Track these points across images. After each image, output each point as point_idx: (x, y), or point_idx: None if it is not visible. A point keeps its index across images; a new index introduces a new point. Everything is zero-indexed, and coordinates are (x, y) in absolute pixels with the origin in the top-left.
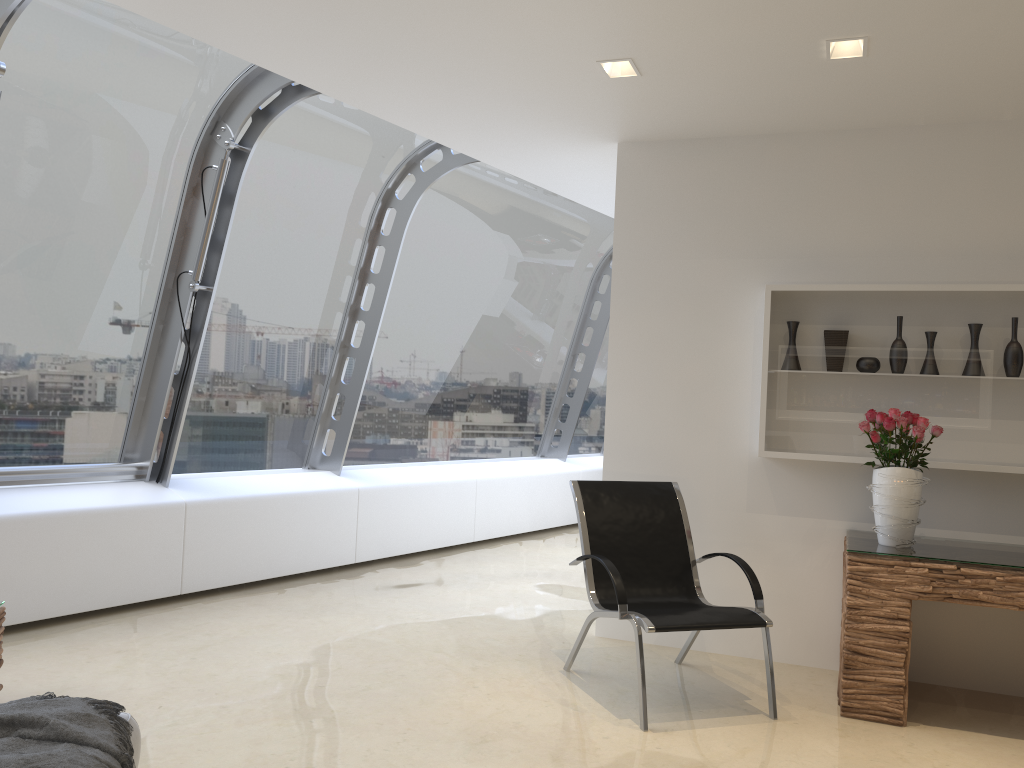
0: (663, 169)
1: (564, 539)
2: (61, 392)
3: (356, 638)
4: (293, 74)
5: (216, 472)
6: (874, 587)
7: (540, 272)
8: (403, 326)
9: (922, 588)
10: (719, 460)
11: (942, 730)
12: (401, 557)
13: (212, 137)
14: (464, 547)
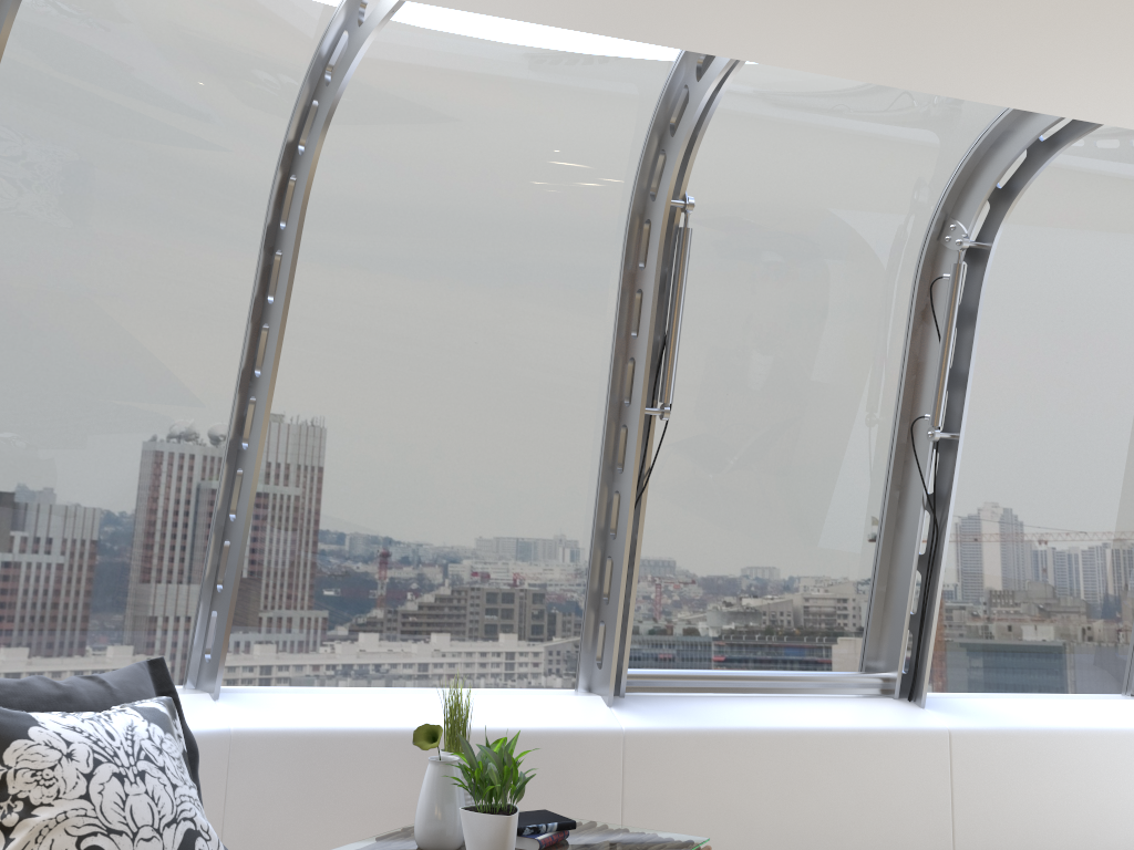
0: None
1: None
2: (783, 580)
3: None
4: (1038, 101)
5: (990, 692)
6: None
7: None
8: None
9: None
10: None
11: None
12: None
13: (939, 242)
14: None
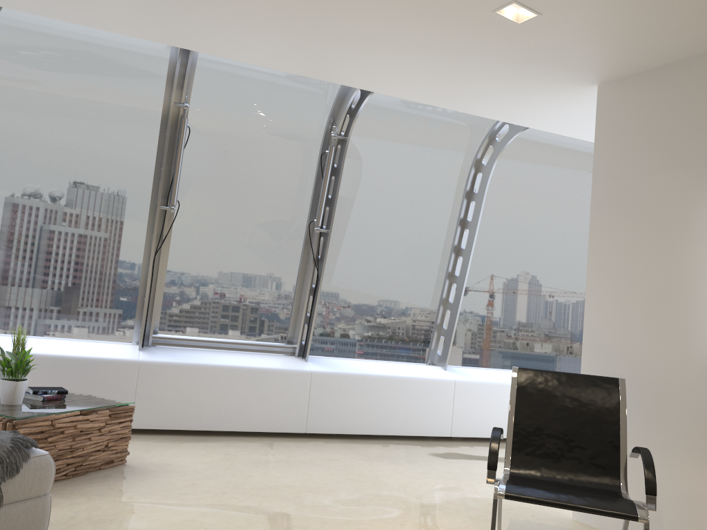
0: (634, 99)
1: None
2: (245, 296)
3: (374, 478)
4: (325, 77)
5: (355, 358)
6: None
7: None
8: (505, 262)
9: None
10: (682, 363)
11: None
12: (500, 441)
13: (330, 134)
14: None
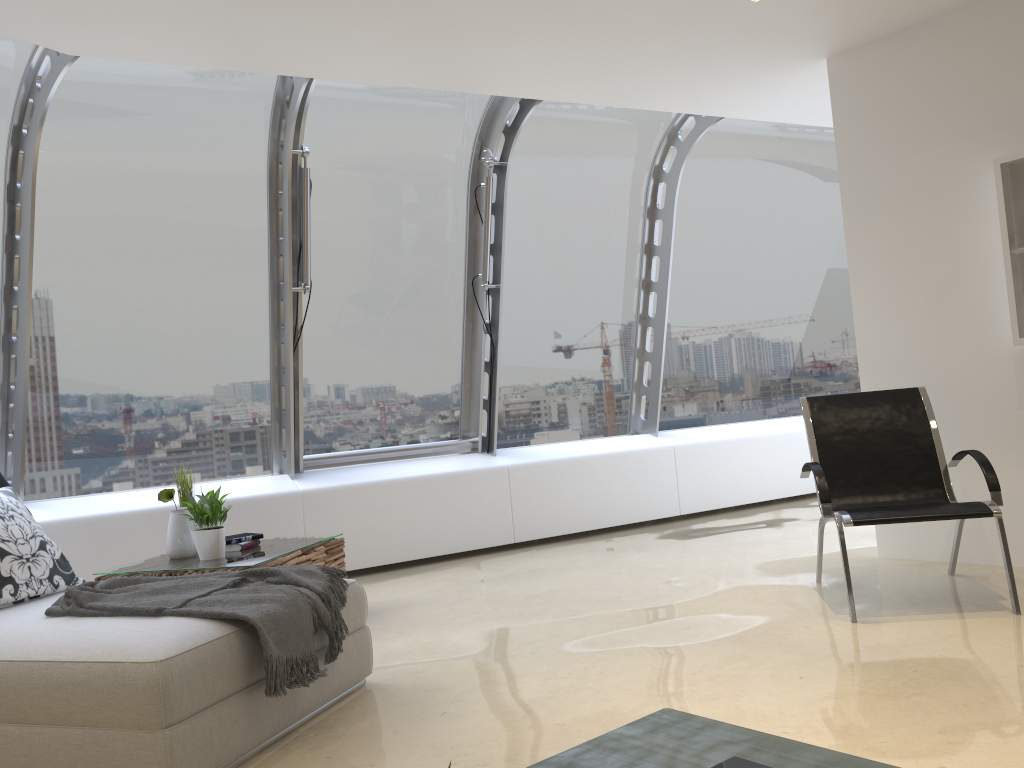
0: (875, 70)
1: None
2: (403, 387)
3: (638, 566)
4: (498, 91)
5: (544, 443)
6: None
7: None
8: (703, 290)
9: None
10: (980, 358)
11: None
12: (734, 510)
13: (480, 161)
14: (807, 498)
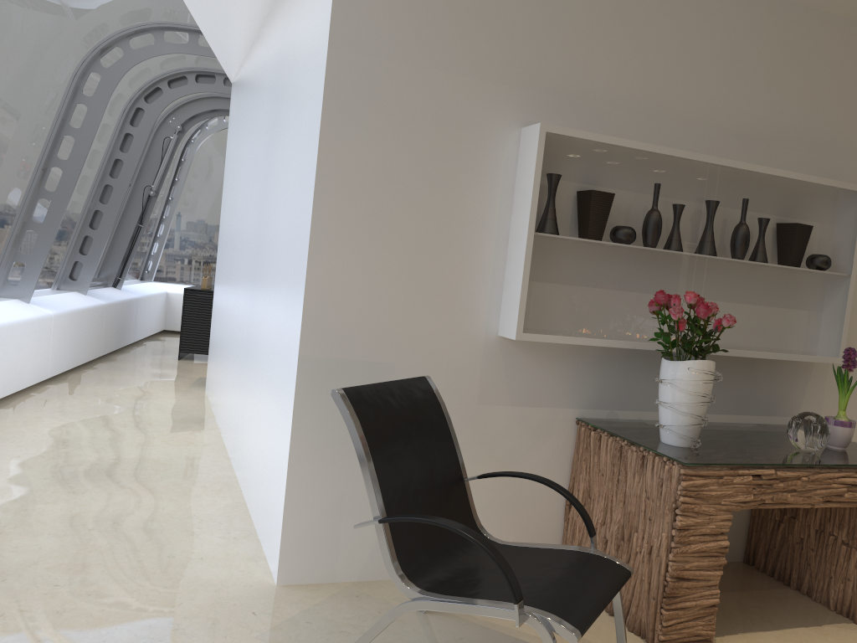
0: None
1: (50, 405)
2: None
3: None
4: None
5: None
6: (704, 503)
7: (23, 50)
8: None
9: (745, 498)
10: (452, 341)
11: (736, 640)
12: None
13: None
14: None
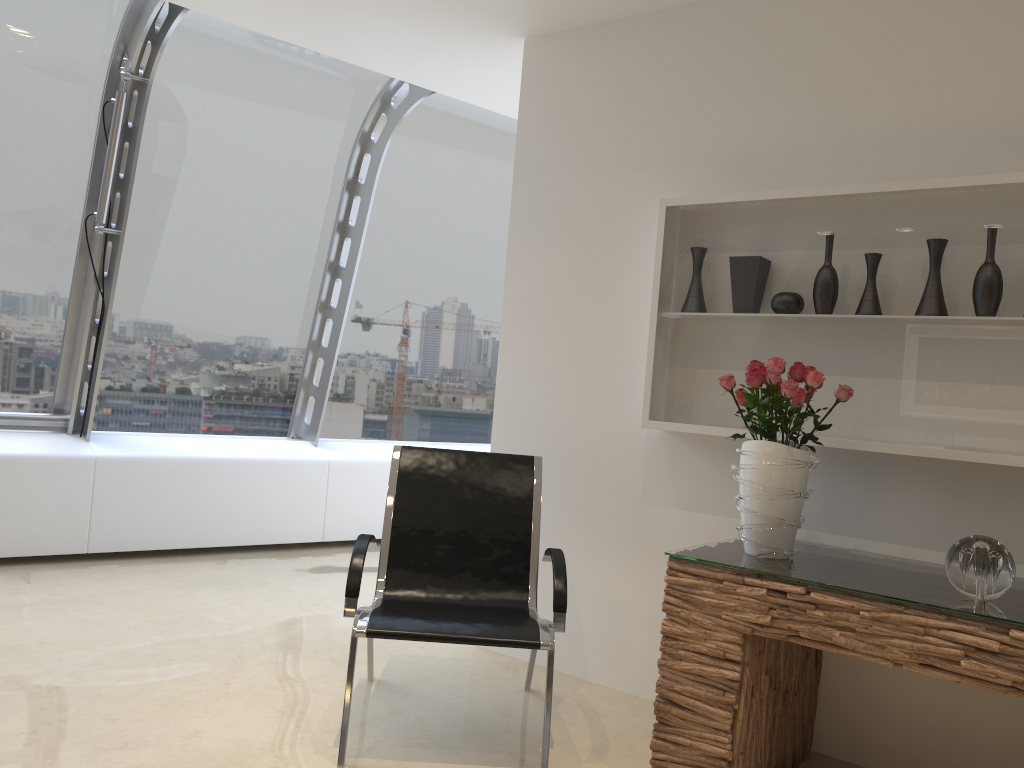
0: (570, 65)
1: None
2: None
3: (195, 615)
4: None
5: (173, 433)
6: (696, 610)
7: None
8: (406, 289)
9: (757, 618)
10: (613, 433)
11: None
12: None
13: (120, 71)
14: None
